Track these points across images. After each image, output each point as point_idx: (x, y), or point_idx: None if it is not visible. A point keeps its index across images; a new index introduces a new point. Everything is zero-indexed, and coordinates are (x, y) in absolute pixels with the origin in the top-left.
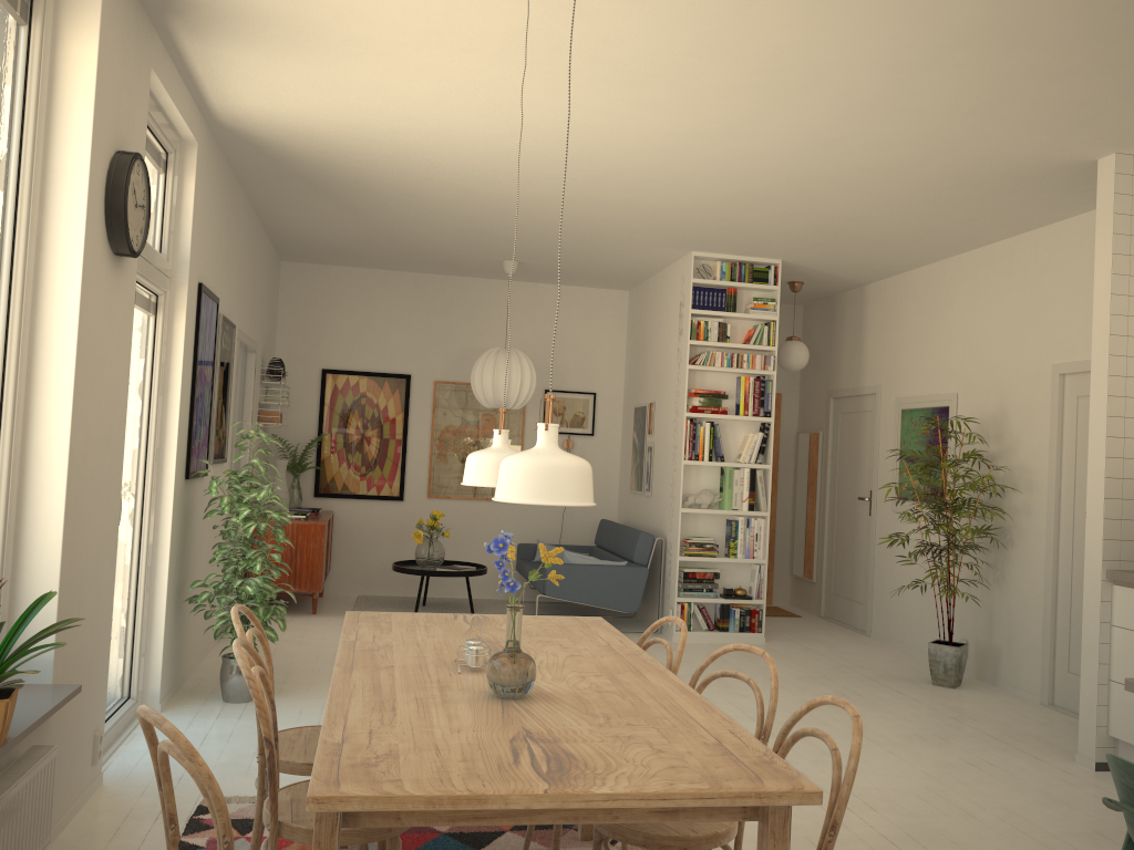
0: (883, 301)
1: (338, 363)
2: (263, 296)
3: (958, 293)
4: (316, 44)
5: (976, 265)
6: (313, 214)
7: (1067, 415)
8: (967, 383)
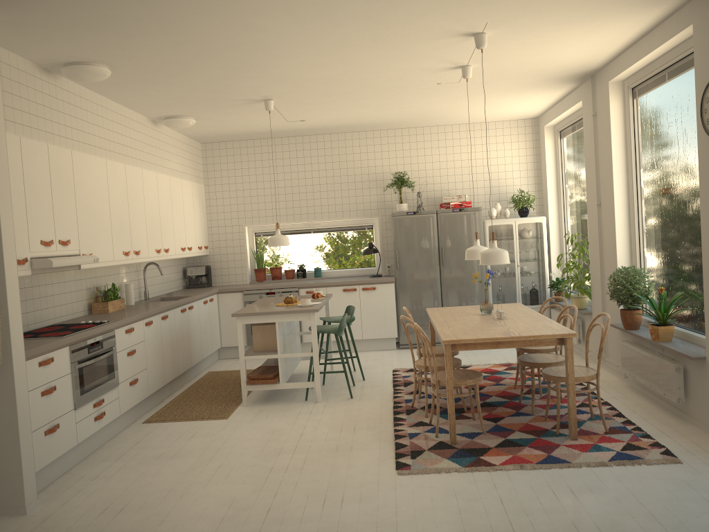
0: None
1: None
2: None
3: None
4: None
5: None
6: None
7: None
8: None
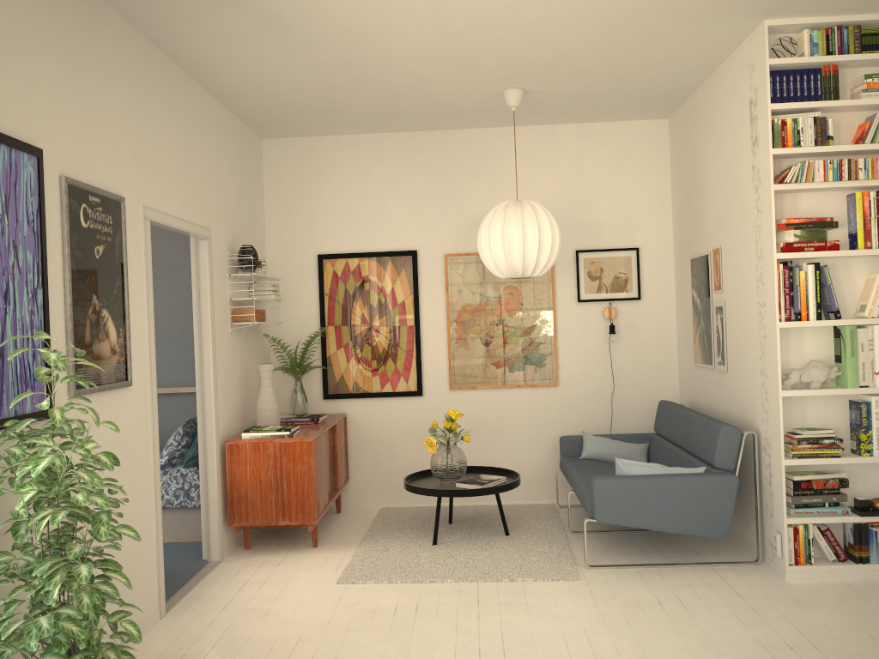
0: None
1: (334, 246)
2: (218, 172)
3: None
4: None
5: None
6: (236, 45)
7: None
8: None
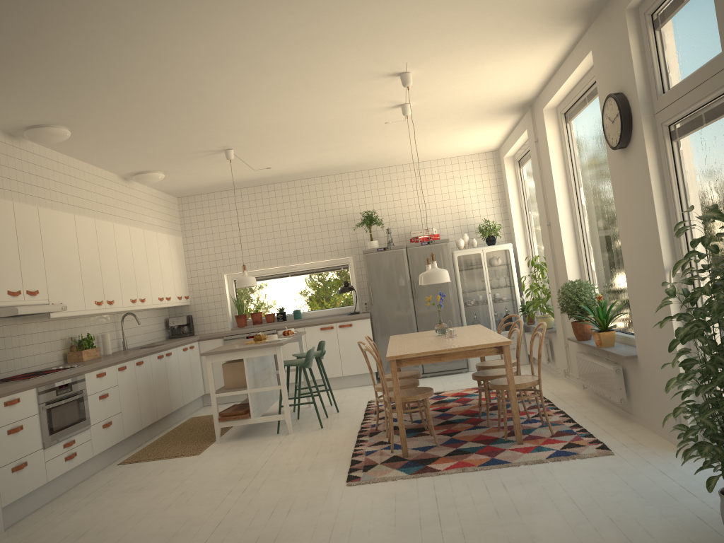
0: None
1: None
2: None
3: None
4: (520, 4)
5: None
6: None
7: None
8: None
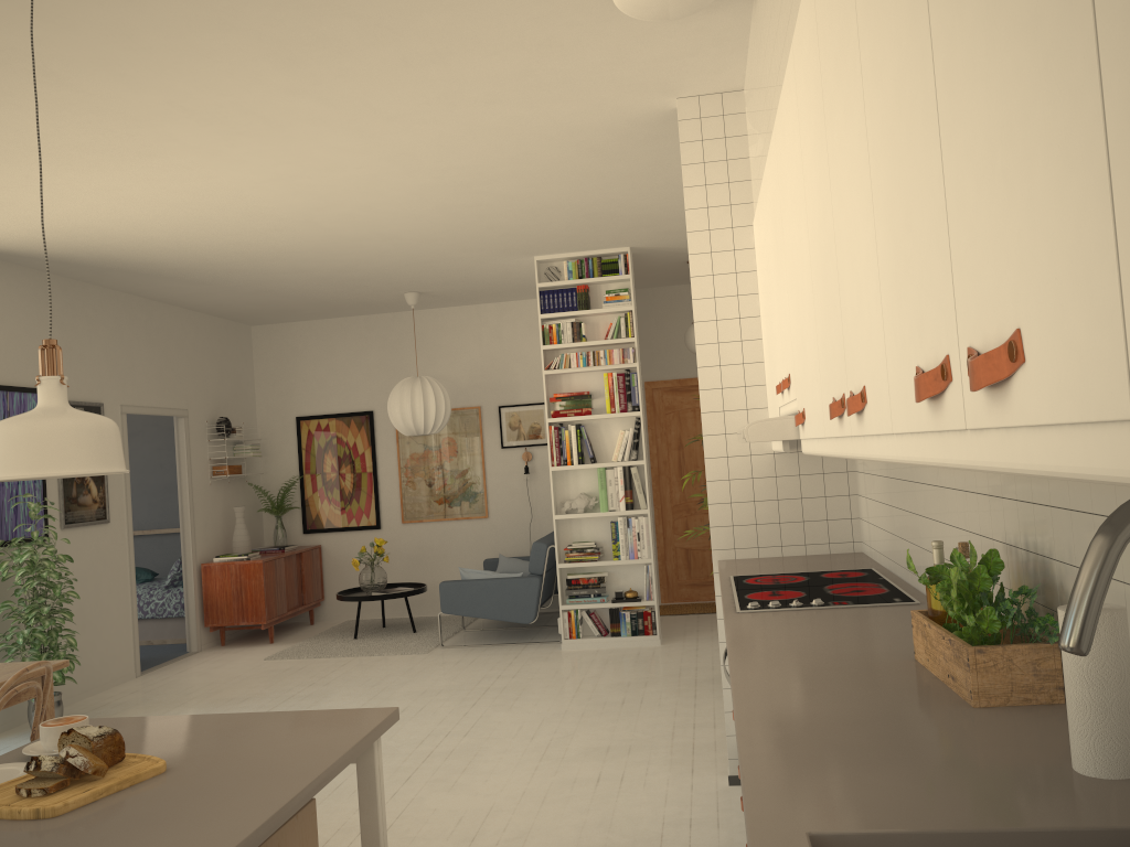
0: None
1: (309, 410)
2: (197, 365)
3: None
4: None
5: None
6: (185, 291)
7: None
8: None
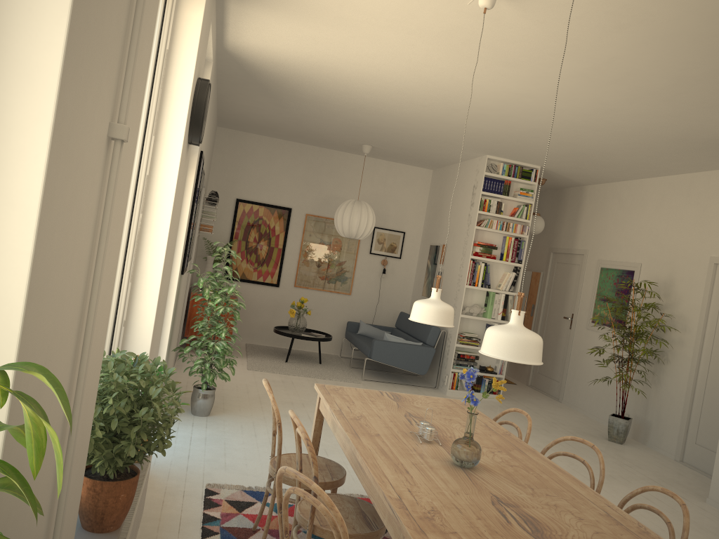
0: (596, 198)
1: (247, 196)
2: (210, 150)
3: (650, 202)
4: (316, 17)
5: (664, 186)
6: (255, 104)
7: (715, 289)
8: (649, 258)
